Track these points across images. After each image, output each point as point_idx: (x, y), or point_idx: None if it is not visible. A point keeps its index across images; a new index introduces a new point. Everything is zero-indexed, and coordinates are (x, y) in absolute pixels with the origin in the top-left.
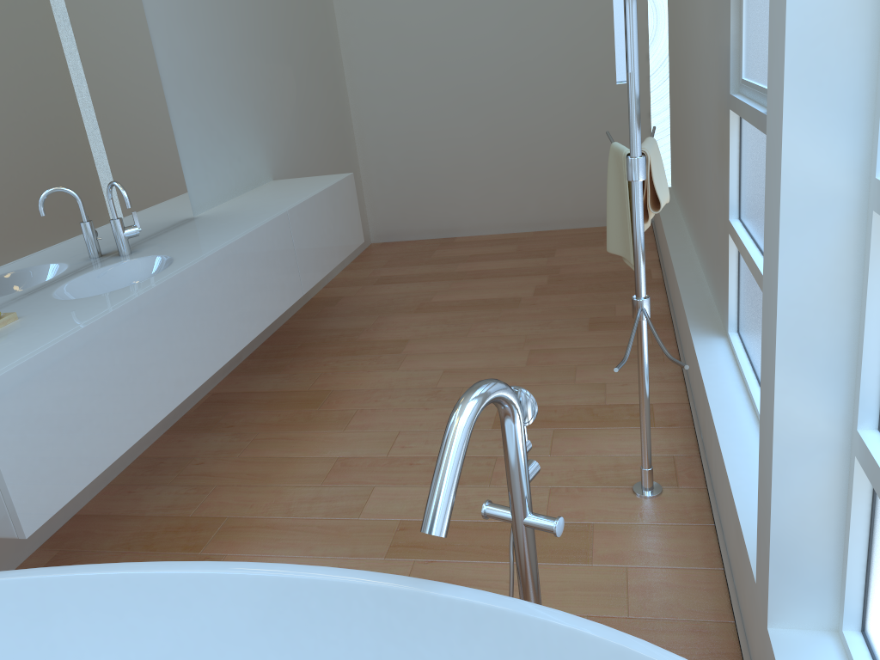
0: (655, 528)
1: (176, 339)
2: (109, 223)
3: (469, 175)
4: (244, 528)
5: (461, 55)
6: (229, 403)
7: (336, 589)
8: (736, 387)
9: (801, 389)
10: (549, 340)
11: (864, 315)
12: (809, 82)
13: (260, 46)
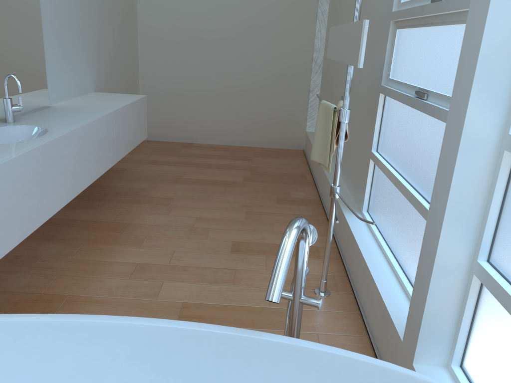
0: (329, 313)
1: (49, 179)
2: (1, 100)
3: (205, 108)
4: (81, 302)
5: (210, 39)
6: (60, 225)
7: (193, 334)
8: (371, 240)
9: (452, 238)
10: (256, 207)
11: (490, 202)
12: (485, 81)
13: (97, 10)
